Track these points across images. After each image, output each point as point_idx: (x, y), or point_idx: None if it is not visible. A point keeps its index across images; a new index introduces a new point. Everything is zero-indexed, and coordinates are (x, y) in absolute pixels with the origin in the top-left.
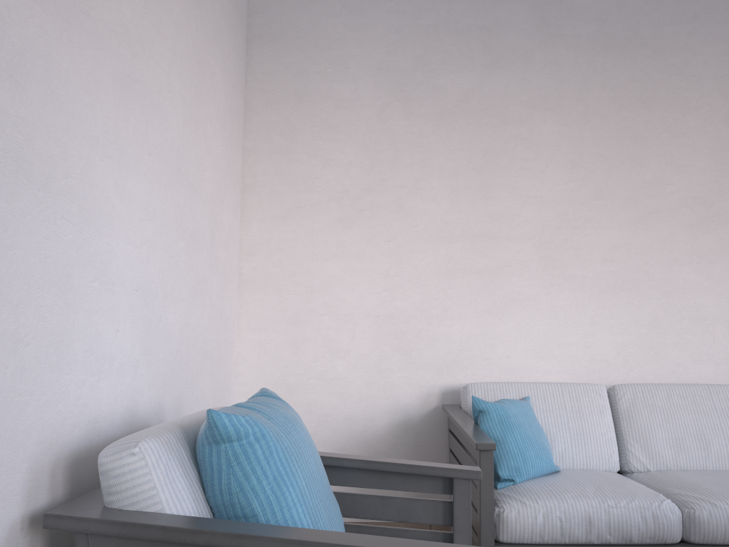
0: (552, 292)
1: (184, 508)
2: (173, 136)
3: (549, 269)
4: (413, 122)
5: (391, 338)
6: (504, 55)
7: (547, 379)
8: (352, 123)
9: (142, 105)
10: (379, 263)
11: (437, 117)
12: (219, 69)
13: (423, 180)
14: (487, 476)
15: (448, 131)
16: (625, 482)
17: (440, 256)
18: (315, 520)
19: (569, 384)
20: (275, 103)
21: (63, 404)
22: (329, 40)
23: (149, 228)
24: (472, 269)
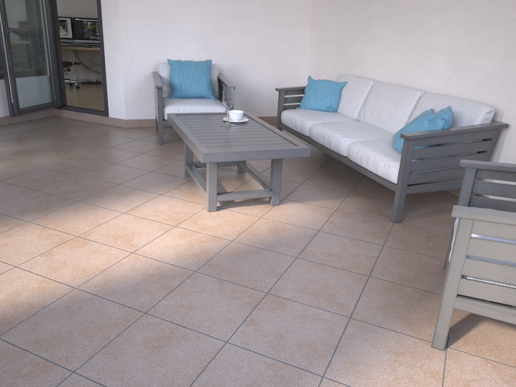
0: (383, 31)
1: (163, 75)
2: None
3: (385, 19)
4: None
5: (339, 52)
6: None
7: (375, 77)
8: None
9: None
10: (340, 16)
11: None
12: None
13: None
14: (279, 100)
15: None
16: (325, 117)
17: (355, 13)
18: (181, 83)
19: (361, 79)
20: None
21: (164, 56)
22: None
23: (204, 18)
24: (362, 19)
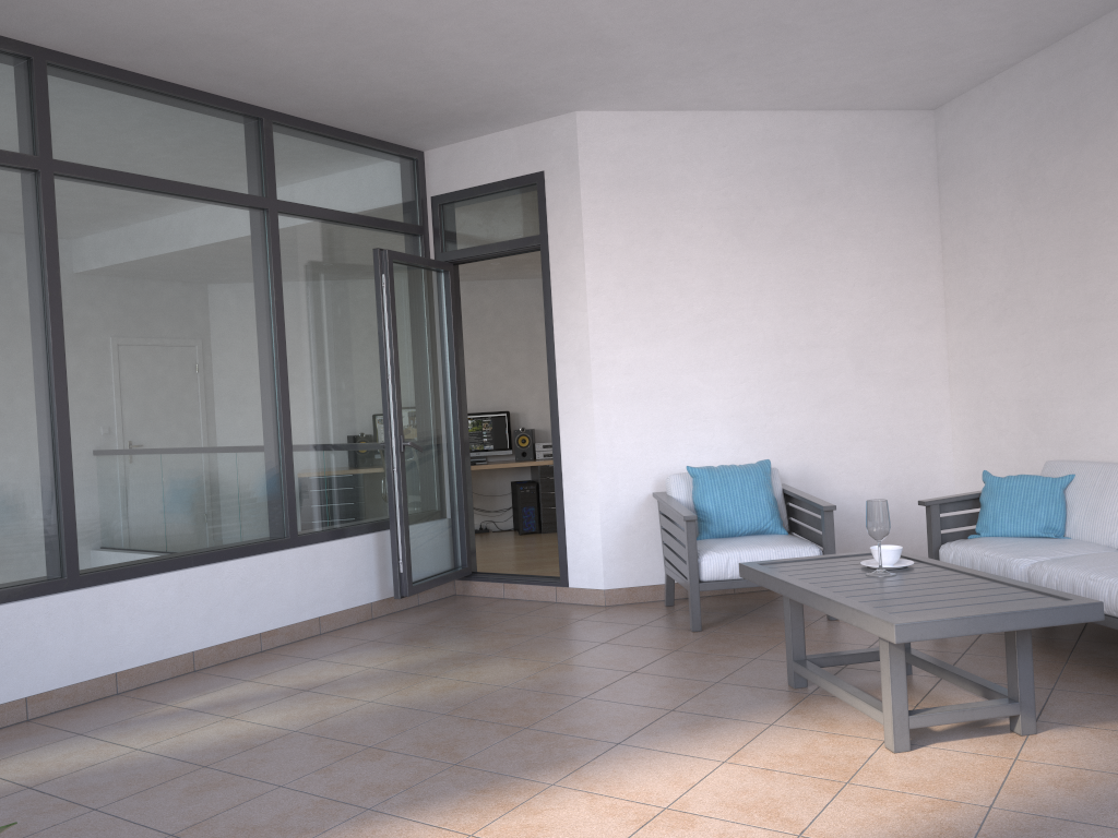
0: None
1: (679, 496)
2: (767, 332)
3: None
4: (1031, 219)
5: (1029, 420)
6: (1089, 127)
7: None
8: (995, 232)
9: (722, 337)
10: (1018, 354)
11: (1046, 210)
12: (854, 250)
13: (1040, 273)
14: (928, 523)
15: (1054, 221)
16: (1049, 548)
17: (1055, 343)
18: (719, 508)
19: (1109, 465)
20: (954, 229)
21: (672, 462)
22: (978, 162)
23: (742, 387)
24: (1077, 353)
